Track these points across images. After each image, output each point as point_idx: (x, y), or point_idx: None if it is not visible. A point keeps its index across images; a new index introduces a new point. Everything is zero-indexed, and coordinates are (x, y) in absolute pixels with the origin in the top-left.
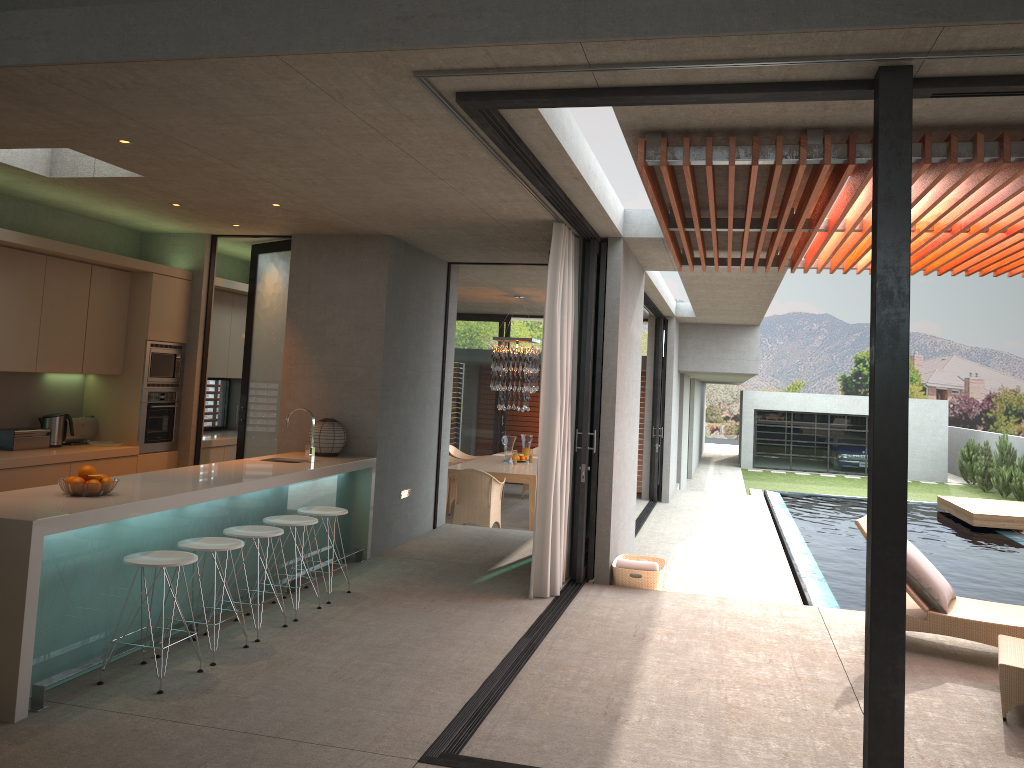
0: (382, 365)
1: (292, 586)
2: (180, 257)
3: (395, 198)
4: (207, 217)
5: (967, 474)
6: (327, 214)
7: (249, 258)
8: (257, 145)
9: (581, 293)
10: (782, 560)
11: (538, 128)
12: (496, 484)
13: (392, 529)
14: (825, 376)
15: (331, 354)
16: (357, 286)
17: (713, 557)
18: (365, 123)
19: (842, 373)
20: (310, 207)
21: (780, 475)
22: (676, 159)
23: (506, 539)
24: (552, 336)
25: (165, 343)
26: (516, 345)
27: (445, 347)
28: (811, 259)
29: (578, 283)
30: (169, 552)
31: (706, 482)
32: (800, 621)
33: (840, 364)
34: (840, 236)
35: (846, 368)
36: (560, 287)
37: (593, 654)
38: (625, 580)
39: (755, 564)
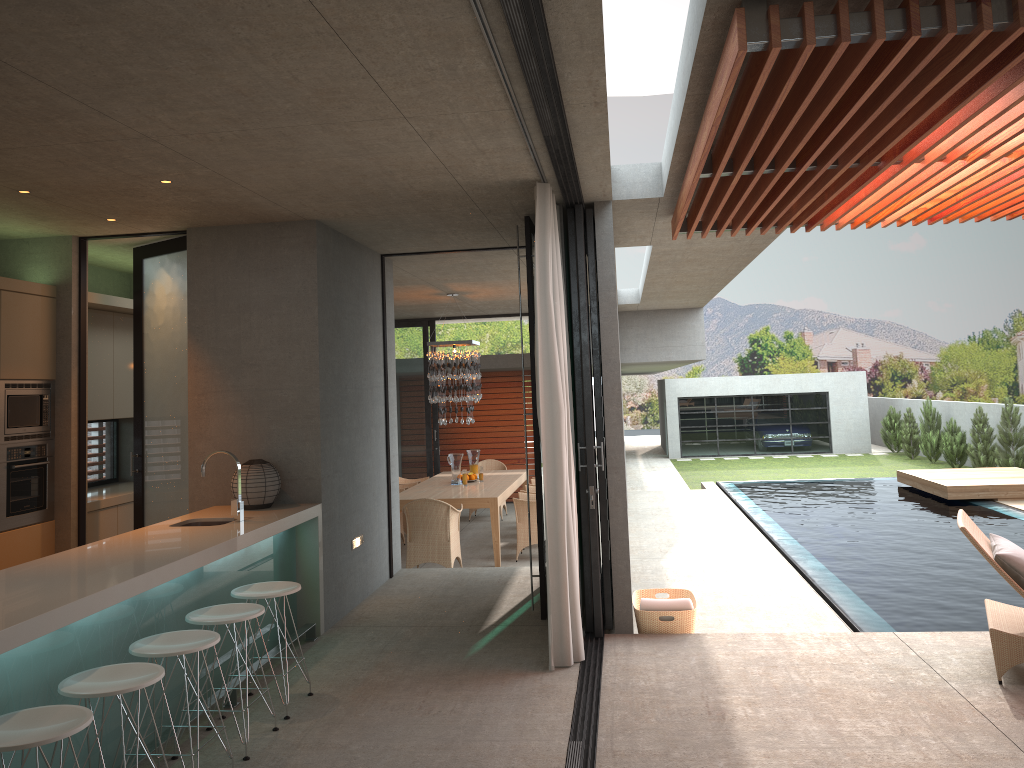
0: (319, 385)
1: (231, 697)
2: (38, 269)
3: (333, 158)
4: (70, 209)
5: (891, 443)
6: (236, 192)
7: (130, 268)
8: (137, 68)
9: (565, 274)
10: (785, 565)
11: (582, 2)
12: (454, 513)
13: (346, 590)
14: (723, 359)
15: (251, 377)
16: (278, 287)
17: (710, 571)
18: (313, 8)
19: (738, 354)
20: (213, 182)
21: (711, 462)
22: (793, 37)
23: (482, 582)
24: (547, 328)
25: (26, 381)
26: (454, 349)
27: (386, 357)
28: (846, 209)
29: (562, 261)
30: (44, 710)
31: (642, 478)
32: (890, 658)
33: (736, 346)
34: (908, 171)
35: (742, 349)
36: (550, 265)
37: (675, 756)
38: (654, 625)
39: (760, 574)
